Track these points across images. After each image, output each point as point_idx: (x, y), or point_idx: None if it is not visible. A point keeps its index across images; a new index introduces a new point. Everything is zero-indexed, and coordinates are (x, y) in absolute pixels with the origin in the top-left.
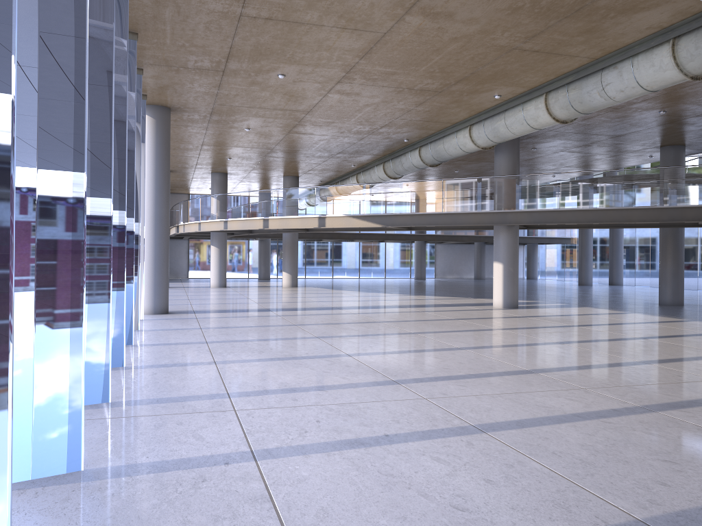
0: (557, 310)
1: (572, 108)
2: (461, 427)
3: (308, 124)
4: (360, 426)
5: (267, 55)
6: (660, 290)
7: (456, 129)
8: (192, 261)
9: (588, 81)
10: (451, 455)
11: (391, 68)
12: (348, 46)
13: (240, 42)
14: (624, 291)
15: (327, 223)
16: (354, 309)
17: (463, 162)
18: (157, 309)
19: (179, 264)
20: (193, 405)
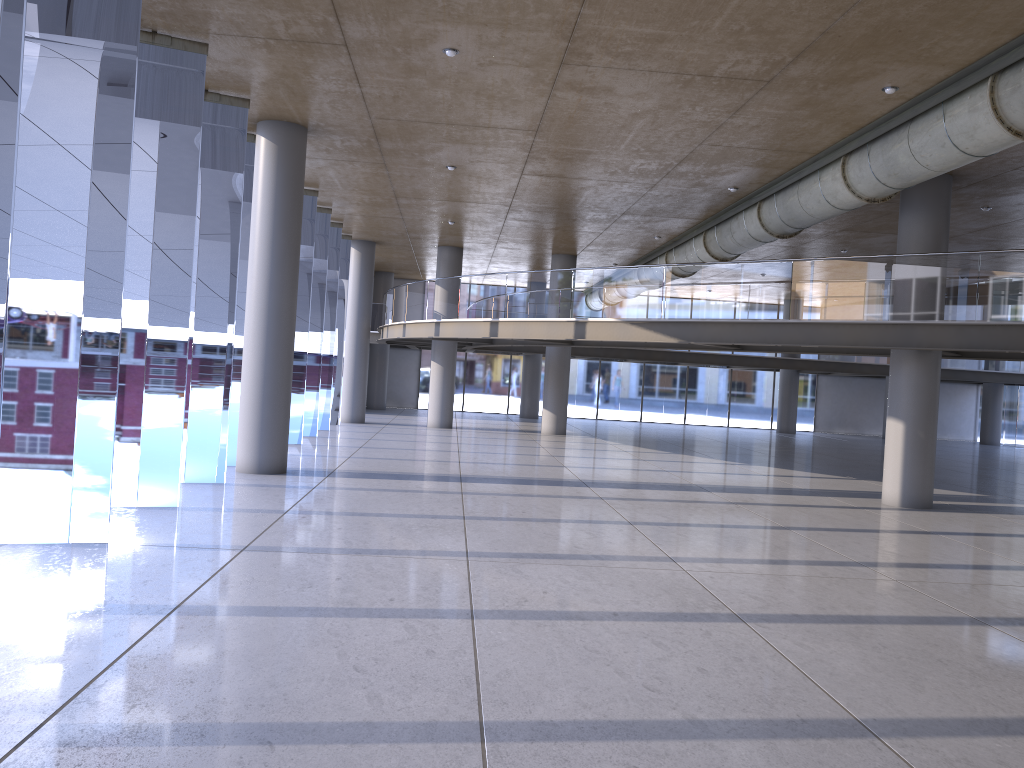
0: (1013, 521)
1: None
2: None
3: (548, 156)
4: None
5: (402, 4)
6: None
7: (819, 164)
8: None
9: None
10: None
11: (650, 25)
12: None
13: None
14: None
15: (588, 333)
16: (611, 487)
17: (853, 234)
18: (263, 466)
19: (405, 386)
20: None
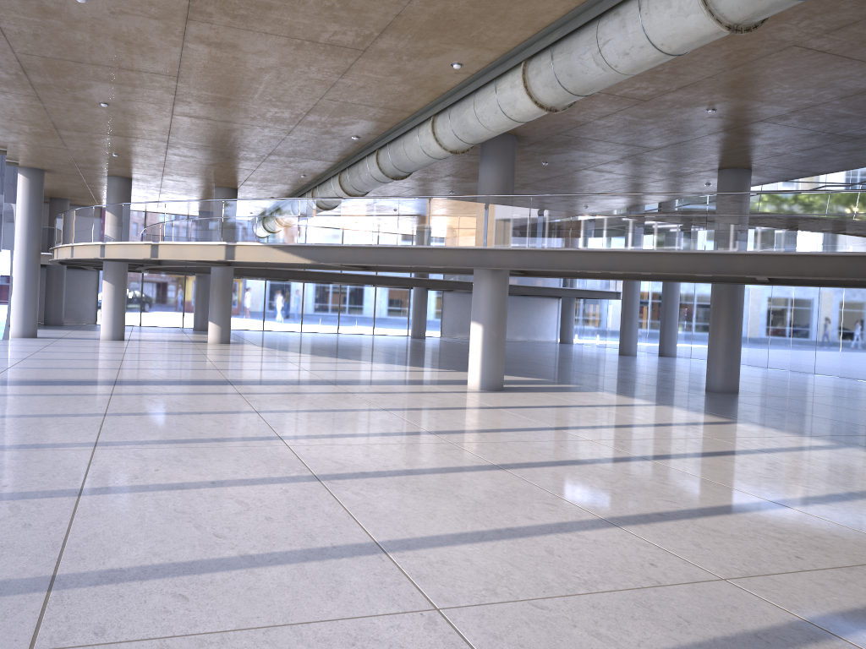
0: (555, 397)
1: (560, 85)
2: None
3: (192, 100)
4: None
5: None
6: (708, 371)
7: (417, 121)
8: (129, 300)
9: (580, 38)
10: None
11: None
12: None
13: None
14: (672, 366)
15: (237, 255)
16: (252, 385)
17: (456, 179)
18: None
19: (83, 304)
20: None
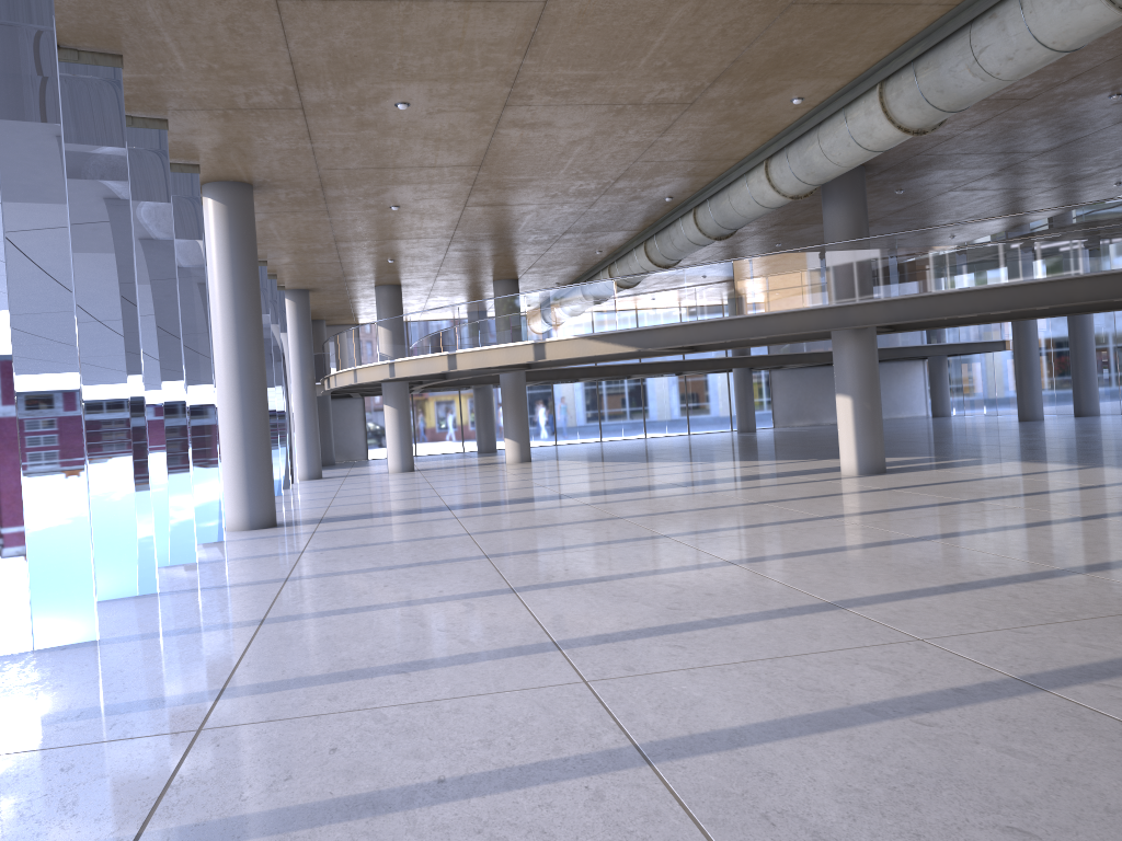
0: (955, 472)
1: (928, 104)
2: (608, 751)
3: (491, 187)
4: (407, 758)
5: (360, 70)
6: None
7: (745, 169)
8: None
9: (949, 49)
10: (536, 832)
11: (585, 68)
12: (491, 35)
13: (301, 50)
14: (1098, 426)
15: (548, 353)
16: (593, 495)
17: (784, 228)
18: (255, 522)
19: (351, 437)
20: (135, 720)
